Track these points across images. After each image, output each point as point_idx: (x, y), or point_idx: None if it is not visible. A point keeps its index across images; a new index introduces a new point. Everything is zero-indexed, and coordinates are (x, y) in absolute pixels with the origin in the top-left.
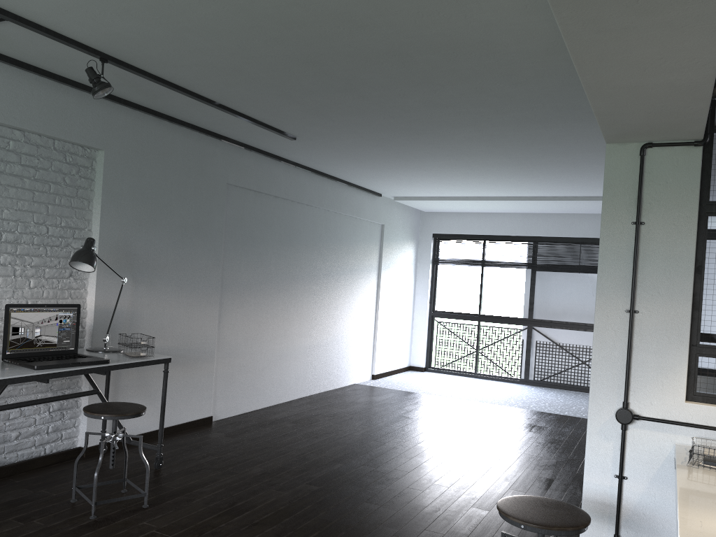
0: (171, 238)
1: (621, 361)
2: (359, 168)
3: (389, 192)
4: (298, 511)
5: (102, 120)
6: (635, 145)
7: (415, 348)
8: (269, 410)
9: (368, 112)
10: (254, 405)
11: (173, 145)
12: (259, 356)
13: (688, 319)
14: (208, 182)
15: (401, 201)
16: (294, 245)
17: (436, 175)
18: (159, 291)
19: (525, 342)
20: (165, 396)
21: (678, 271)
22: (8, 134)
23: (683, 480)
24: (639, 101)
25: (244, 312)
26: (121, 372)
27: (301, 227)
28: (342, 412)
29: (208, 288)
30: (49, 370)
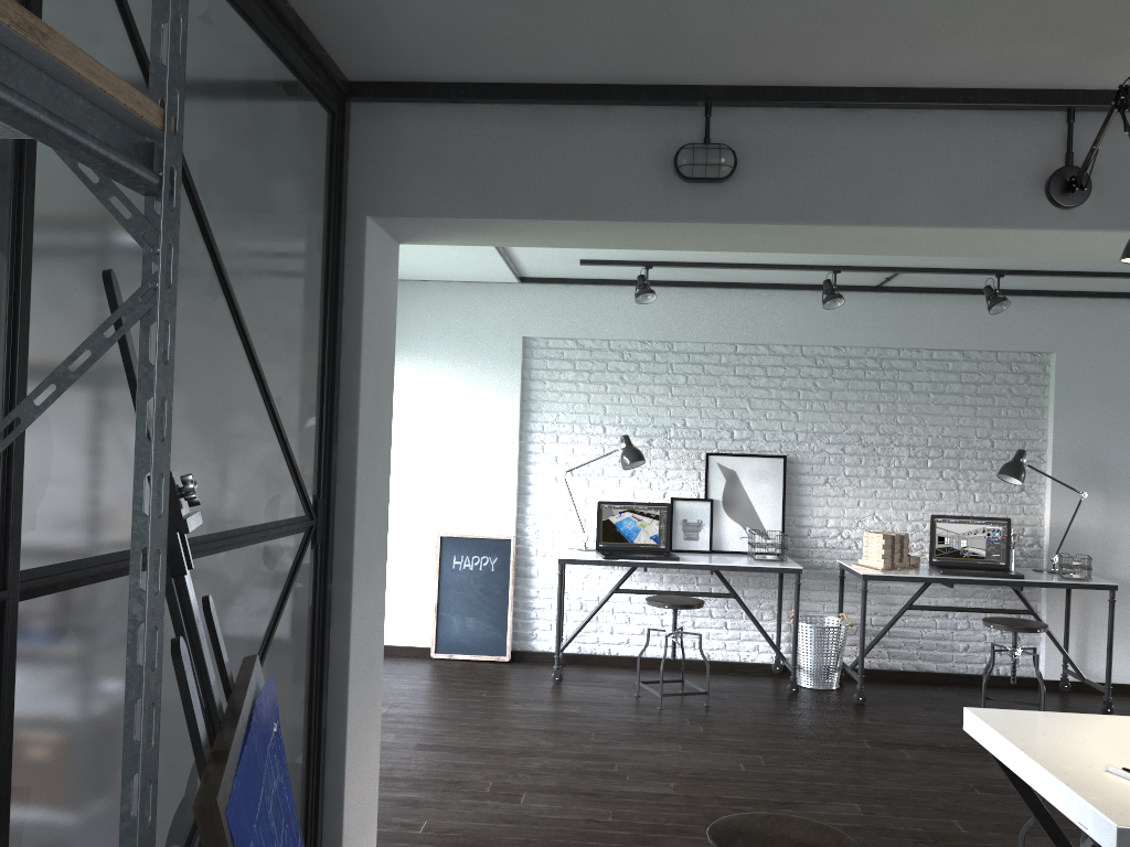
0: None
1: None
2: None
3: None
4: None
5: (1050, 320)
6: None
7: None
8: None
9: None
10: None
11: None
12: None
13: None
14: None
15: None
16: None
17: None
18: None
19: None
20: (1110, 629)
21: None
22: (945, 357)
23: None
24: None
25: None
26: (1091, 602)
27: None
28: None
29: None
30: (951, 576)
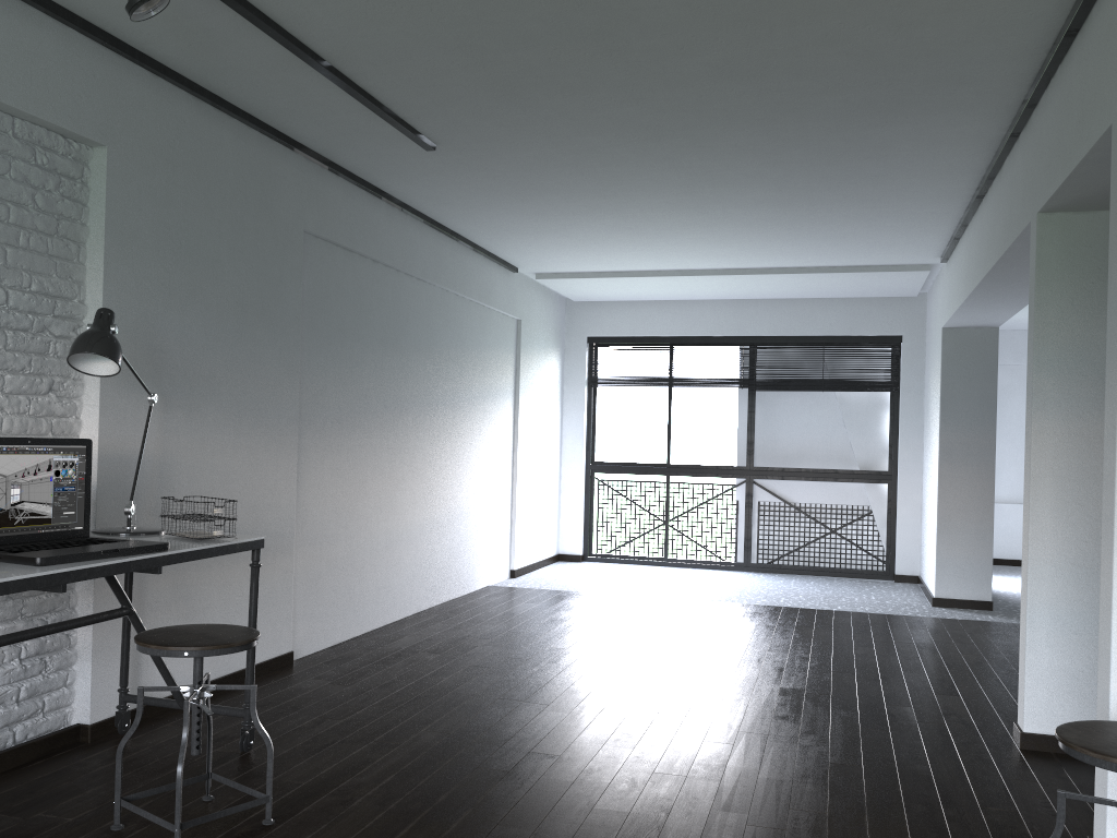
0: (221, 325)
1: None
2: (512, 213)
3: (532, 264)
4: (554, 801)
5: (102, 88)
6: None
7: (566, 525)
8: (378, 635)
9: (601, 89)
10: (353, 629)
11: (219, 151)
12: (356, 541)
13: None
14: (276, 225)
15: (548, 280)
16: (401, 347)
17: (636, 226)
18: (204, 423)
19: (741, 505)
20: (256, 611)
21: None
22: None
23: None
24: None
25: (333, 464)
26: (146, 576)
27: (411, 317)
28: (503, 631)
29: (280, 419)
30: (67, 566)
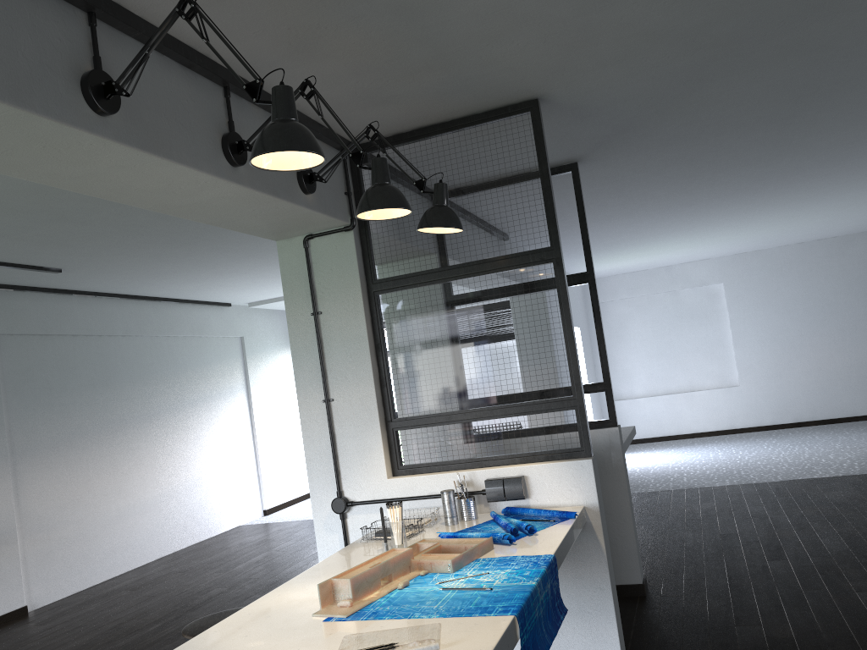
0: None
1: (329, 451)
2: (171, 284)
3: (237, 300)
4: None
5: None
6: (300, 238)
7: None
8: (111, 581)
9: (109, 234)
10: (91, 580)
11: None
12: (86, 522)
13: (374, 397)
14: None
15: (258, 306)
16: (113, 384)
17: (263, 275)
18: None
19: None
20: None
21: (358, 353)
22: None
23: (331, 557)
24: (225, 210)
25: (53, 476)
26: None
27: (120, 362)
28: (200, 564)
29: None
30: None
